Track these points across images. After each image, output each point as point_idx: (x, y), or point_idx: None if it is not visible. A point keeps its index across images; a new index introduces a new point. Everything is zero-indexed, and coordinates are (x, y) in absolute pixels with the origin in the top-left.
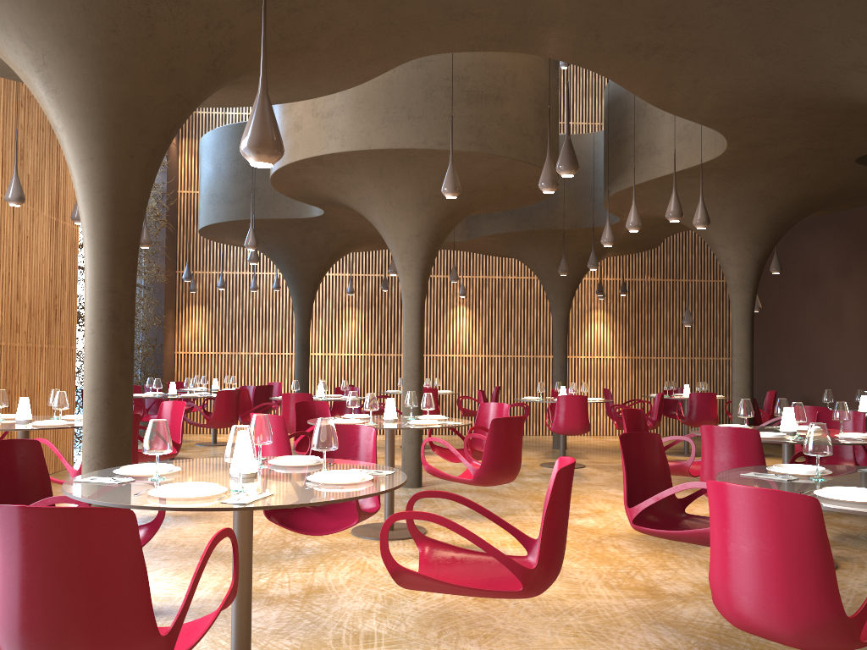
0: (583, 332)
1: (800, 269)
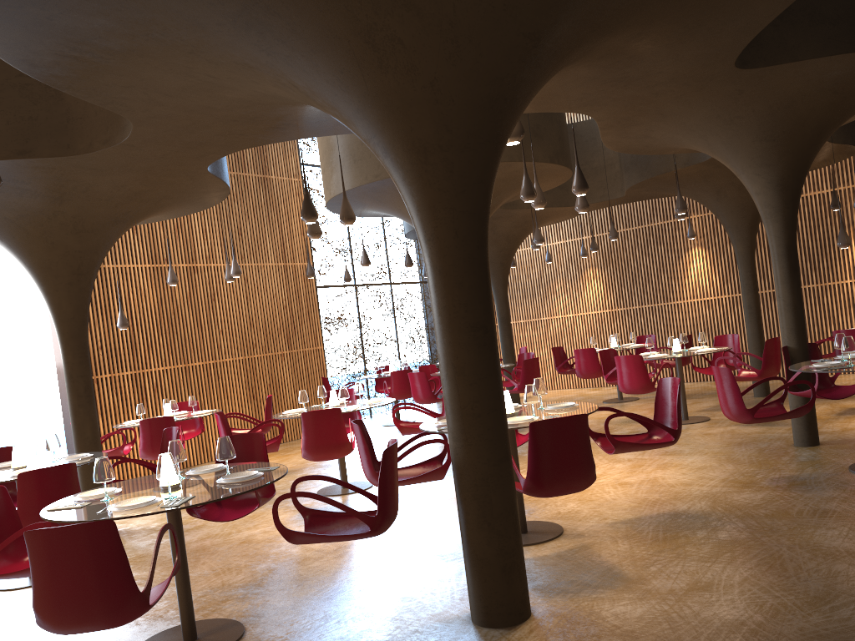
0: (846, 251)
1: None
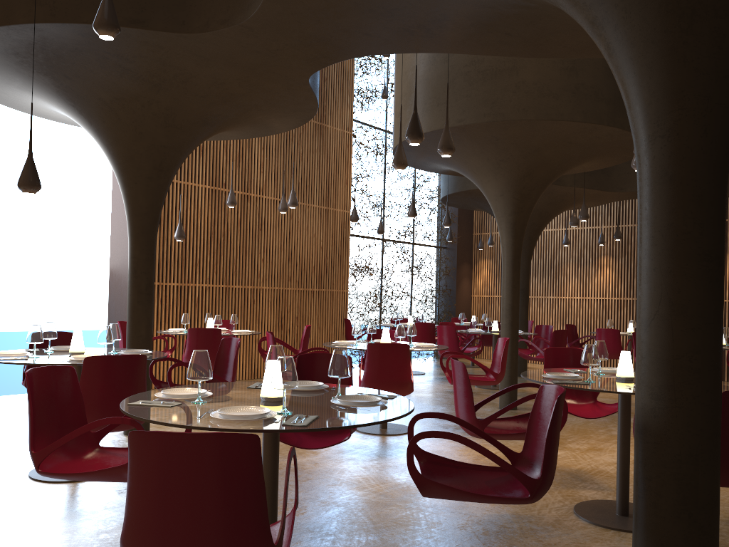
0: None
1: None
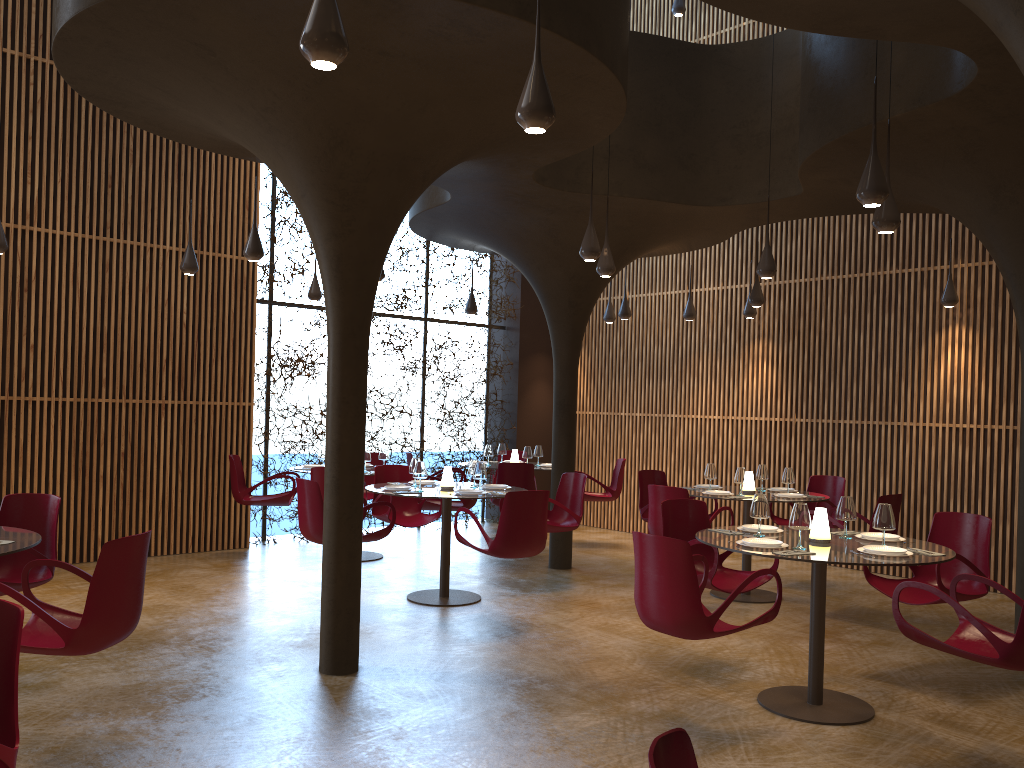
0: None
1: None
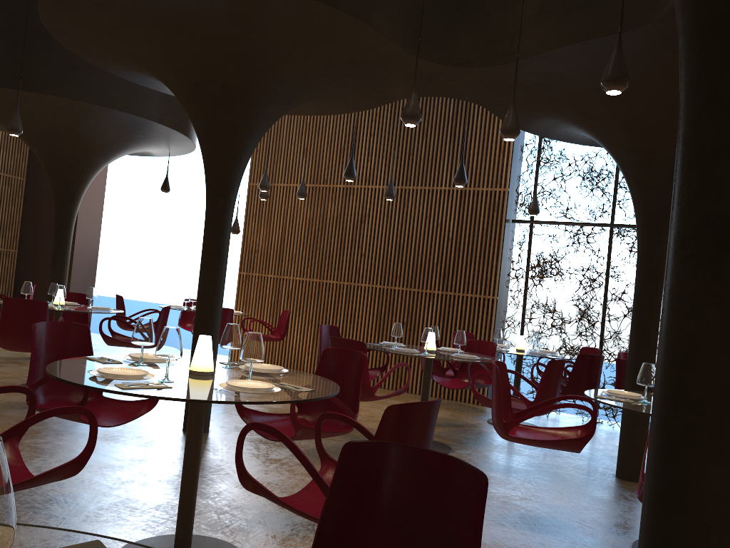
0: None
1: None
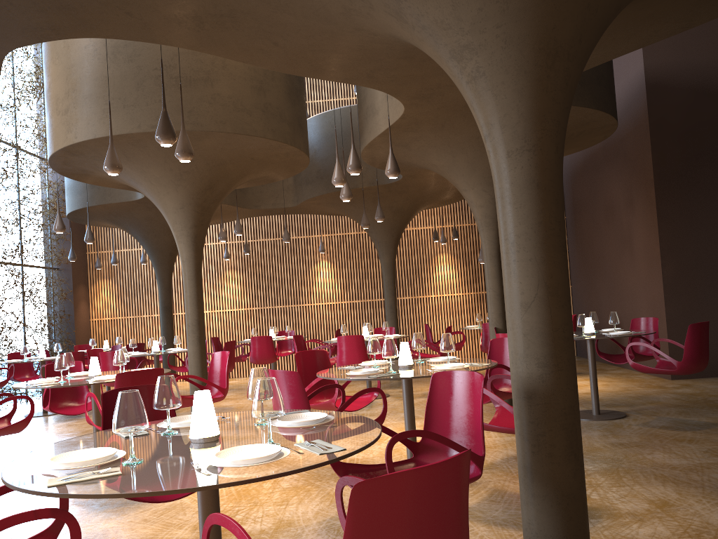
0: (432, 274)
1: (603, 202)
